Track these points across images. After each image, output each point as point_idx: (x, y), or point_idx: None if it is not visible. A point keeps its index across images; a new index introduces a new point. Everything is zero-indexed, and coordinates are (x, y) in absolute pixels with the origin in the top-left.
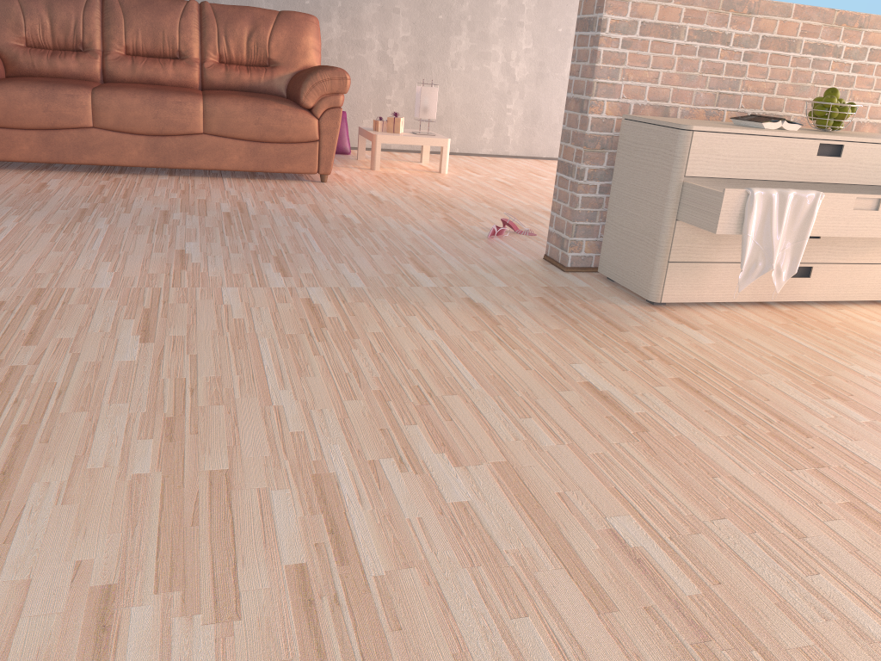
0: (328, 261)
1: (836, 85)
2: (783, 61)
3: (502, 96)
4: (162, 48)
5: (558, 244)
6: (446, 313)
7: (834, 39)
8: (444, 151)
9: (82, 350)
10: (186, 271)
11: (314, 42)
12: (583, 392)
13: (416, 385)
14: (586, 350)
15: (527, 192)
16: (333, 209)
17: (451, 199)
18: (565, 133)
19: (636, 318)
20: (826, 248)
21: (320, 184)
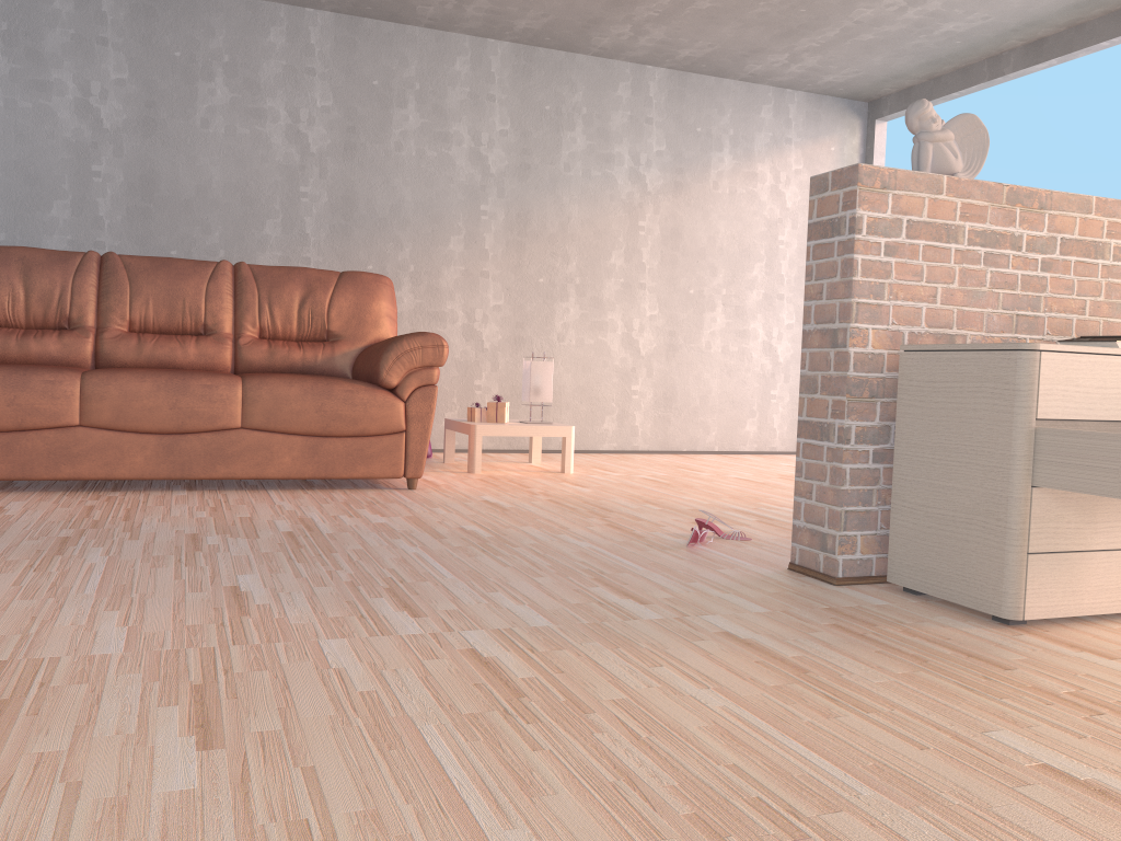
0: (472, 589)
1: None
2: (1091, 271)
3: (624, 375)
4: (181, 321)
5: (816, 543)
6: (710, 659)
7: None
8: (567, 443)
9: (85, 775)
10: (250, 618)
11: (388, 308)
12: (1056, 784)
13: (755, 796)
14: (984, 706)
15: (695, 489)
16: (443, 520)
17: (599, 501)
18: (808, 381)
19: (1005, 646)
20: None
21: (408, 492)
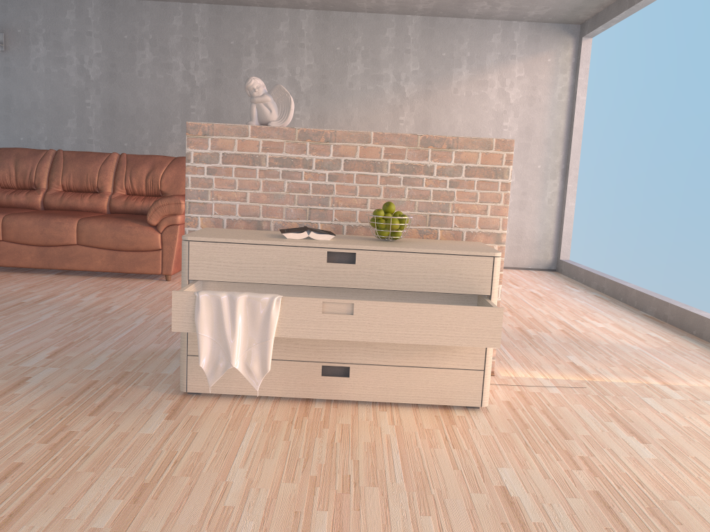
0: None
1: (435, 199)
2: (371, 180)
3: None
4: (86, 186)
5: None
6: None
7: (423, 159)
8: None
9: None
10: None
11: None
12: None
13: None
14: (7, 430)
15: None
16: (116, 301)
17: None
18: None
19: (137, 404)
20: (361, 349)
21: (160, 282)
